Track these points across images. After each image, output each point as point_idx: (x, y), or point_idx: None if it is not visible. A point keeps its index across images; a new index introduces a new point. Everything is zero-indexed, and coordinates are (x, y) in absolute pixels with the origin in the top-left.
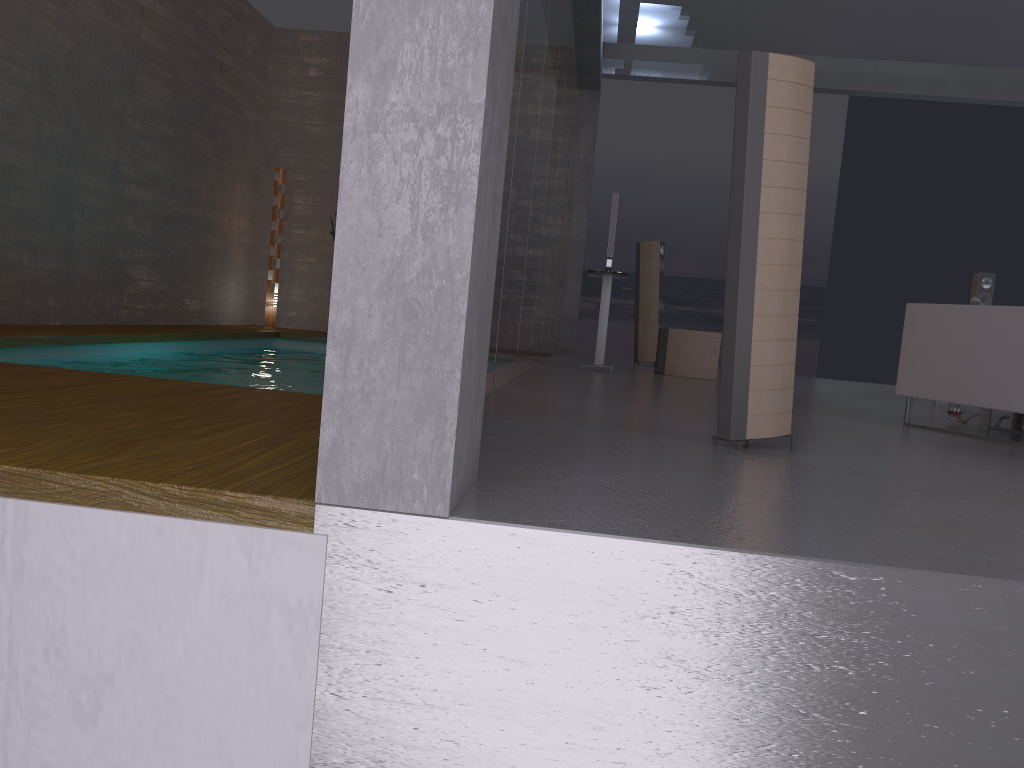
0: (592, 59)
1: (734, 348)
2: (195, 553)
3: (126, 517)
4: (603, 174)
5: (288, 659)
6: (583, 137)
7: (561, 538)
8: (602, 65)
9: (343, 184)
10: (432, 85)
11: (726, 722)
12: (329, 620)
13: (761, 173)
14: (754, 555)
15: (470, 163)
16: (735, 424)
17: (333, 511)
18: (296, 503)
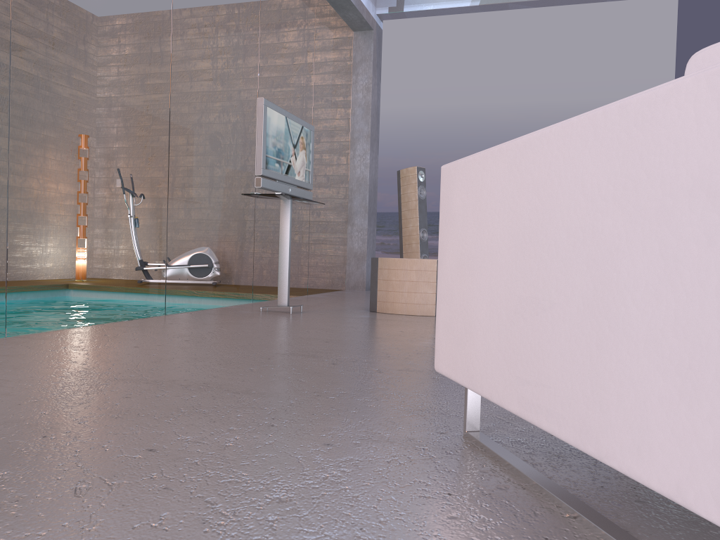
0: None
1: None
2: None
3: None
4: (451, 127)
5: None
6: (361, 77)
7: None
8: (375, 5)
9: None
10: None
11: None
12: None
13: None
14: None
15: None
16: None
17: None
18: None
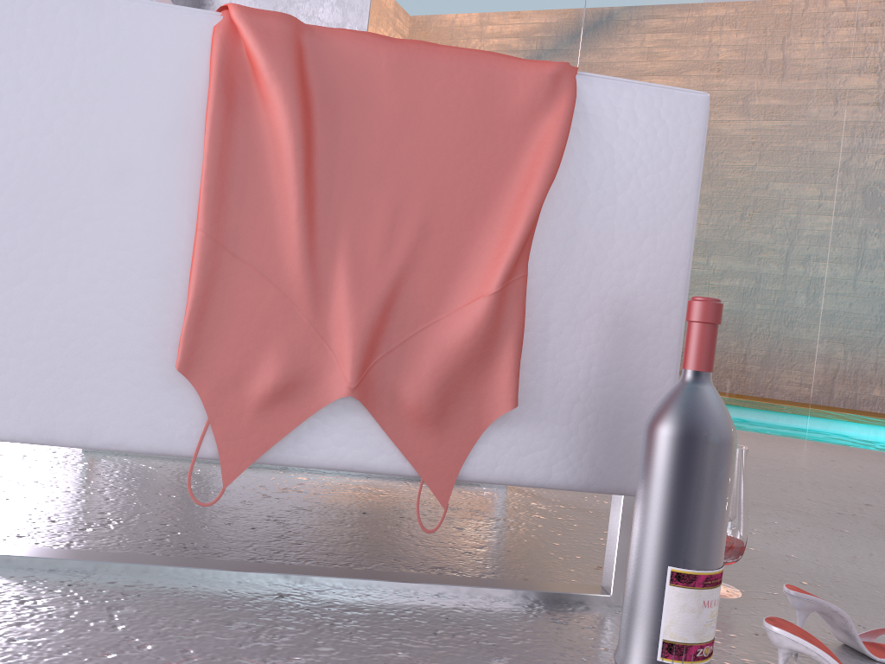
0: None
1: None
2: None
3: None
4: None
5: None
6: None
7: None
8: None
9: None
10: None
11: None
12: None
13: None
14: None
15: None
16: None
17: None
18: None
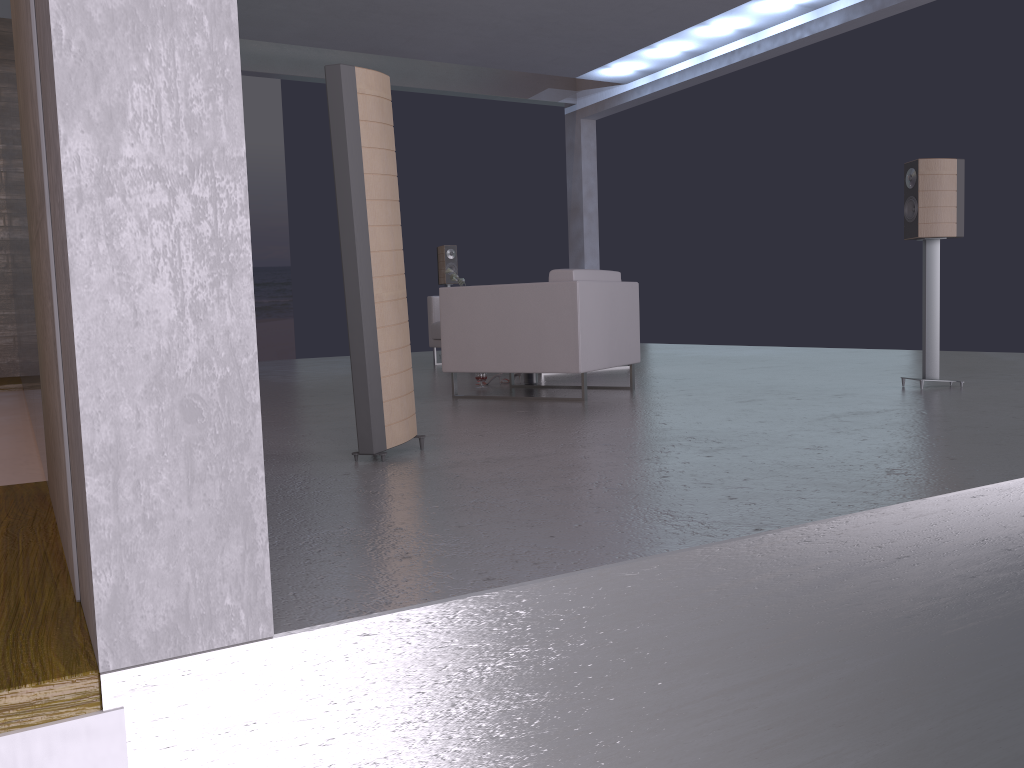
0: None
1: (365, 363)
2: None
3: None
4: None
5: None
6: None
7: (397, 618)
8: None
9: (75, 264)
10: (178, 136)
11: (564, 737)
12: None
13: (365, 187)
14: (566, 577)
15: (239, 227)
16: (376, 437)
17: (127, 675)
18: (70, 682)
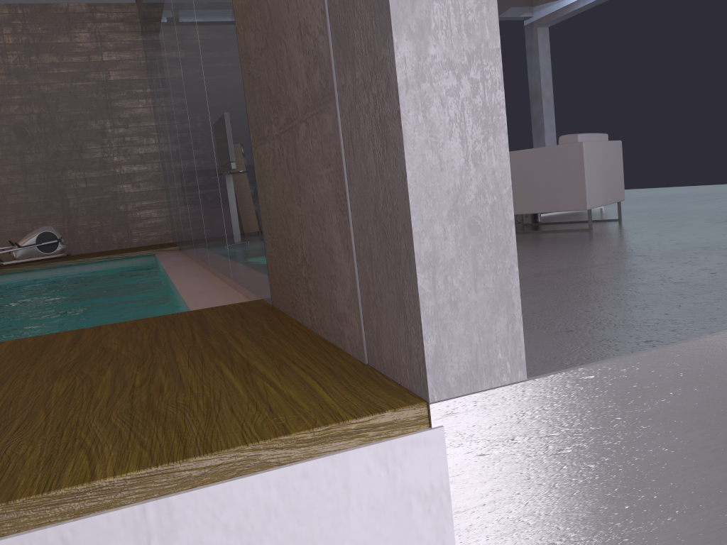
0: None
1: None
2: (340, 482)
3: (271, 475)
4: None
5: (432, 536)
6: None
7: (599, 368)
8: None
9: (405, 131)
10: (460, 37)
11: (705, 452)
12: (456, 492)
13: None
14: (705, 338)
15: (498, 98)
16: None
17: (443, 405)
18: (412, 409)
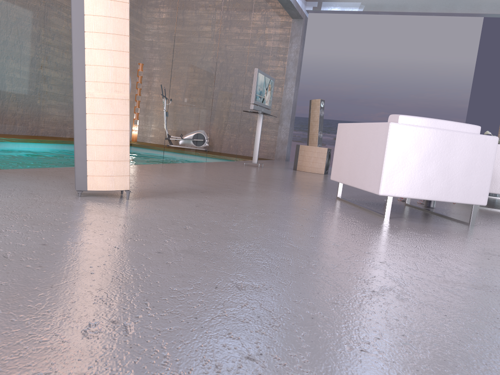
0: (286, 0)
1: (74, 133)
2: None
3: None
4: (340, 68)
5: None
6: (294, 44)
7: None
8: (305, 5)
9: None
10: None
11: None
12: None
13: (84, 23)
14: None
15: None
16: (78, 180)
17: None
18: None
